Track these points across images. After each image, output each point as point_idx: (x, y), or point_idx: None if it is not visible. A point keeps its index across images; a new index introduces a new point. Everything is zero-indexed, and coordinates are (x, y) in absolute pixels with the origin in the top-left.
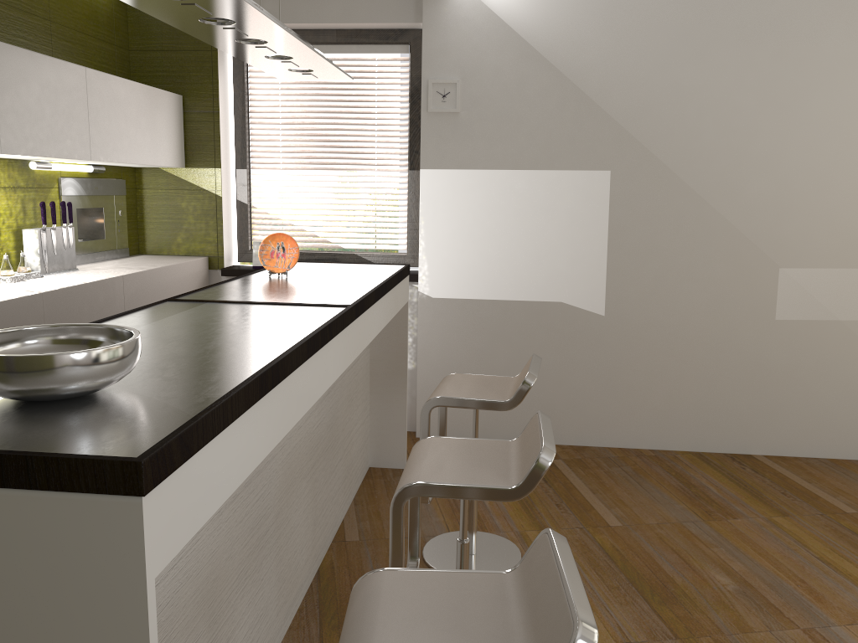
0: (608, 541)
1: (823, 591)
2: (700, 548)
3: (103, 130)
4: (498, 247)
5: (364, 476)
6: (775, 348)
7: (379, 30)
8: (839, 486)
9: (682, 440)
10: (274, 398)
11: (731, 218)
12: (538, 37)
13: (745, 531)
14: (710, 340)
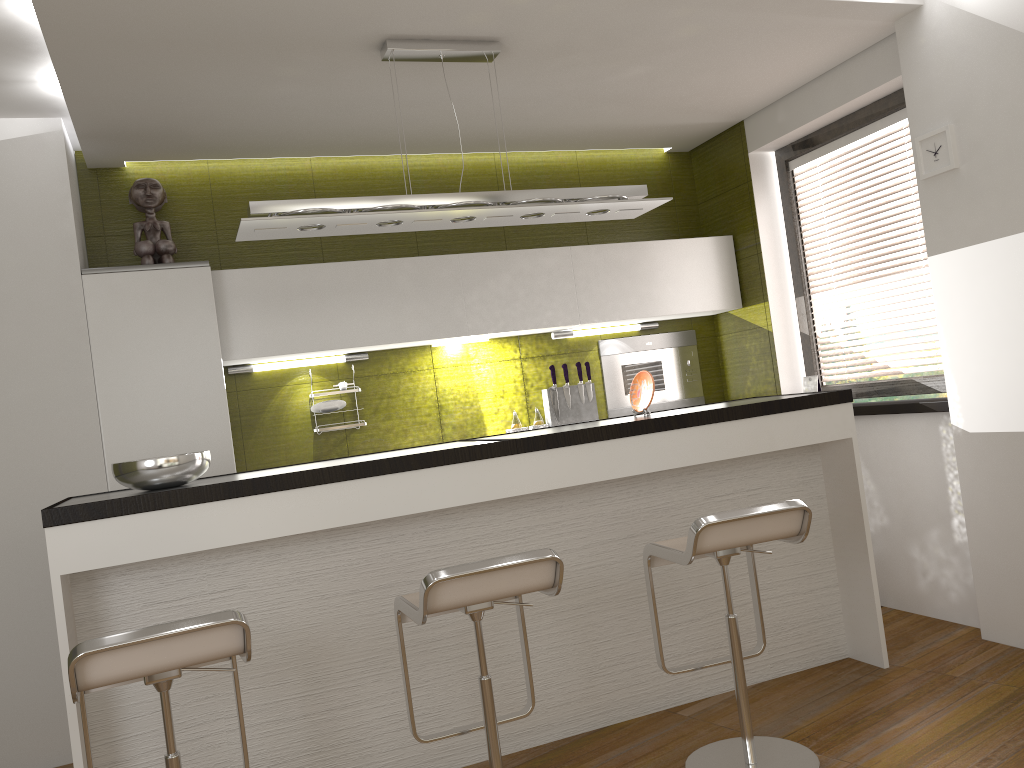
0: None
1: None
2: None
3: (597, 294)
4: None
5: (821, 665)
6: None
7: (896, 92)
8: None
9: None
10: (264, 502)
11: None
12: None
13: None
14: None
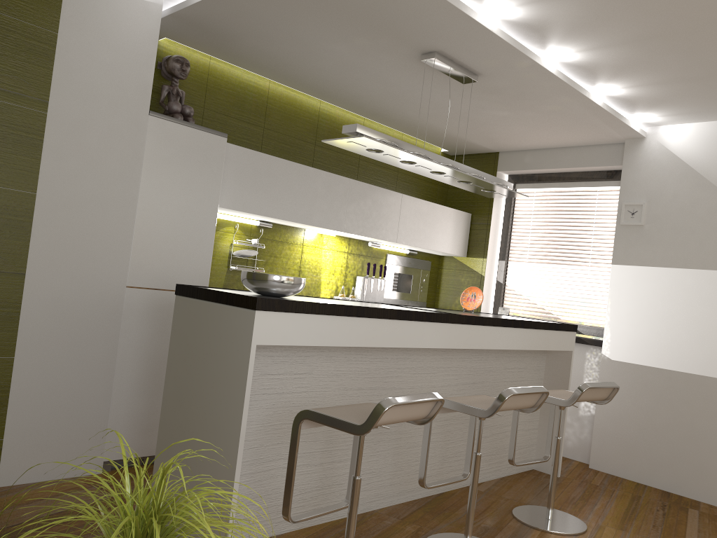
0: None
1: None
2: None
3: (407, 227)
4: (667, 327)
5: (523, 471)
6: None
7: (601, 171)
8: None
9: None
10: (359, 323)
11: None
12: (710, 171)
13: None
14: None
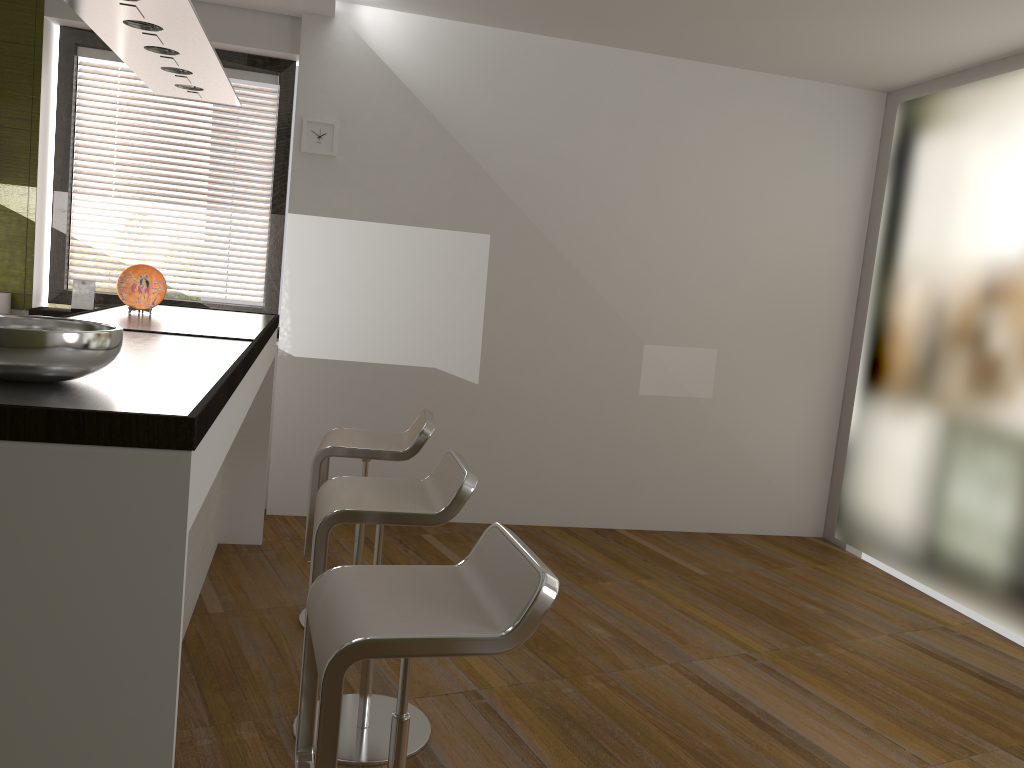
0: None
1: (684, 635)
2: (576, 607)
3: None
4: (371, 305)
5: (215, 552)
6: (638, 423)
7: (246, 55)
8: (693, 553)
9: (549, 515)
10: (229, 407)
11: (603, 293)
12: (423, 89)
13: (614, 591)
14: (580, 413)
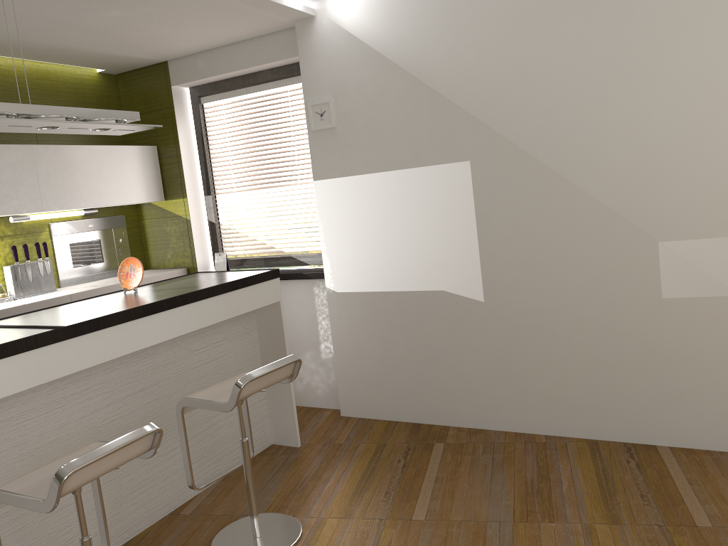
0: (392, 536)
1: None
2: None
3: (56, 187)
4: (383, 243)
5: (258, 453)
6: (667, 329)
7: (285, 66)
8: (726, 490)
9: (579, 427)
10: None
11: (597, 194)
12: (389, 47)
13: (546, 538)
14: (593, 322)
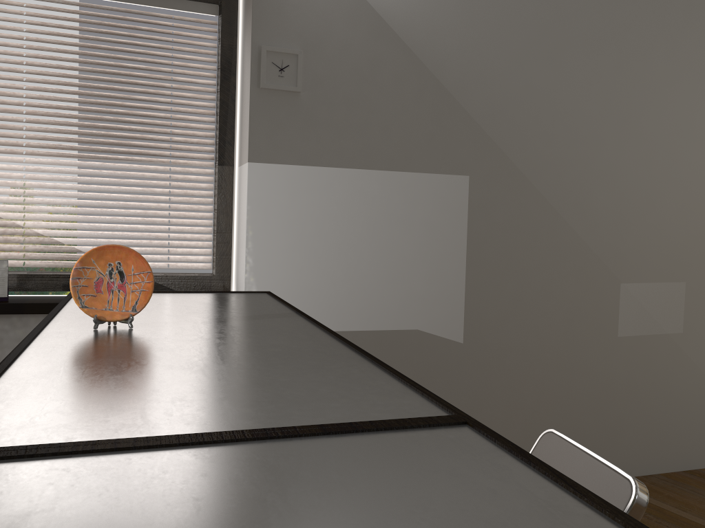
0: None
1: None
2: None
3: None
4: (347, 264)
5: None
6: (618, 366)
7: None
8: None
9: None
10: None
11: (581, 232)
12: (393, 12)
13: None
14: (563, 362)
